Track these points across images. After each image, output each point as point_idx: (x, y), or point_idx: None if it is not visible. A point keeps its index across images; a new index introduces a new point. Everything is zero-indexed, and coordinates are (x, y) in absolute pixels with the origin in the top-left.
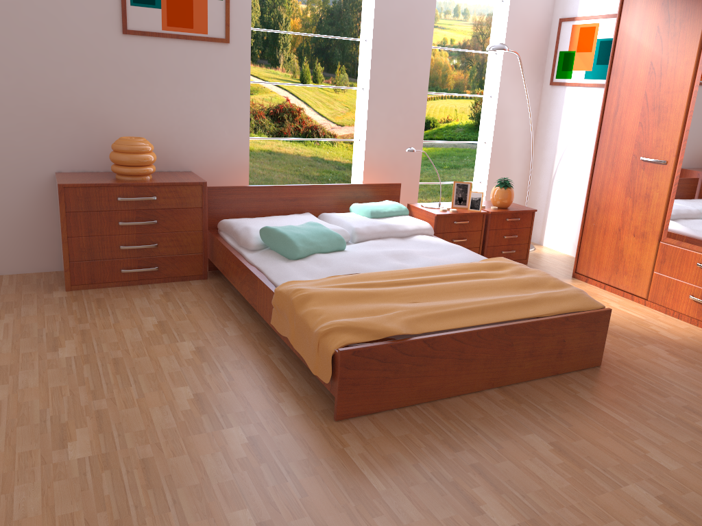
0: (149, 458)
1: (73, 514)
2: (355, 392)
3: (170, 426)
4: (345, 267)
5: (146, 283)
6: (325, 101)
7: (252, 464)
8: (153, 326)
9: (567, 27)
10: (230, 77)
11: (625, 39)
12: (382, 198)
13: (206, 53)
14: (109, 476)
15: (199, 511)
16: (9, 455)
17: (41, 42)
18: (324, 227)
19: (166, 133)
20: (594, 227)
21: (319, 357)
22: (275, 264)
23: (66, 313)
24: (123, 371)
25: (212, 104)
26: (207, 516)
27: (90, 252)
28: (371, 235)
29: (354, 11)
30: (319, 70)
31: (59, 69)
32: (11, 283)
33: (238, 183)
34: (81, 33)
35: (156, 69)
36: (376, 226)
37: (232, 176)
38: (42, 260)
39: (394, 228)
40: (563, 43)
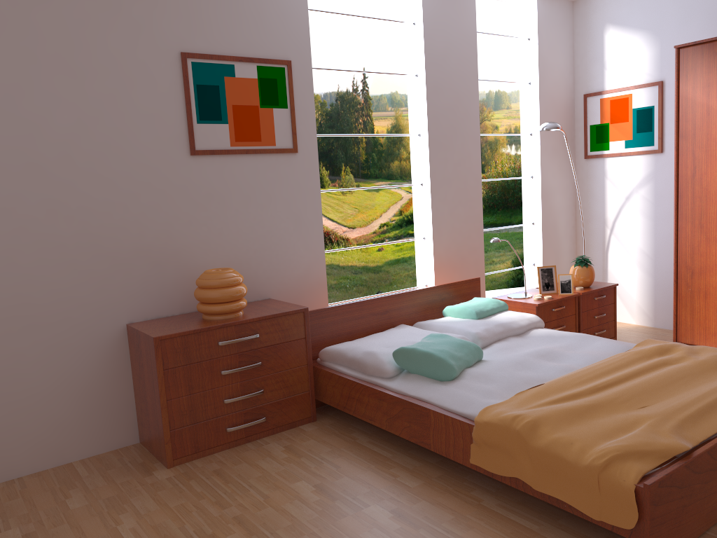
0: None
1: None
2: (662, 532)
3: None
4: (514, 379)
5: (254, 439)
6: (334, 204)
7: None
8: (313, 493)
9: (594, 102)
10: (301, 188)
11: (690, 103)
12: (465, 296)
13: (275, 165)
14: None
15: None
16: None
17: (105, 175)
18: (453, 337)
19: (242, 260)
20: (691, 292)
21: (603, 496)
22: (435, 389)
23: (194, 498)
24: None
25: (285, 220)
26: None
27: (191, 414)
28: (493, 338)
29: (351, 111)
30: (325, 174)
31: (125, 203)
32: (92, 471)
33: (318, 304)
34: (147, 159)
35: (227, 189)
36: (491, 327)
37: (311, 296)
38: (116, 434)
39: (509, 326)
40: (592, 117)
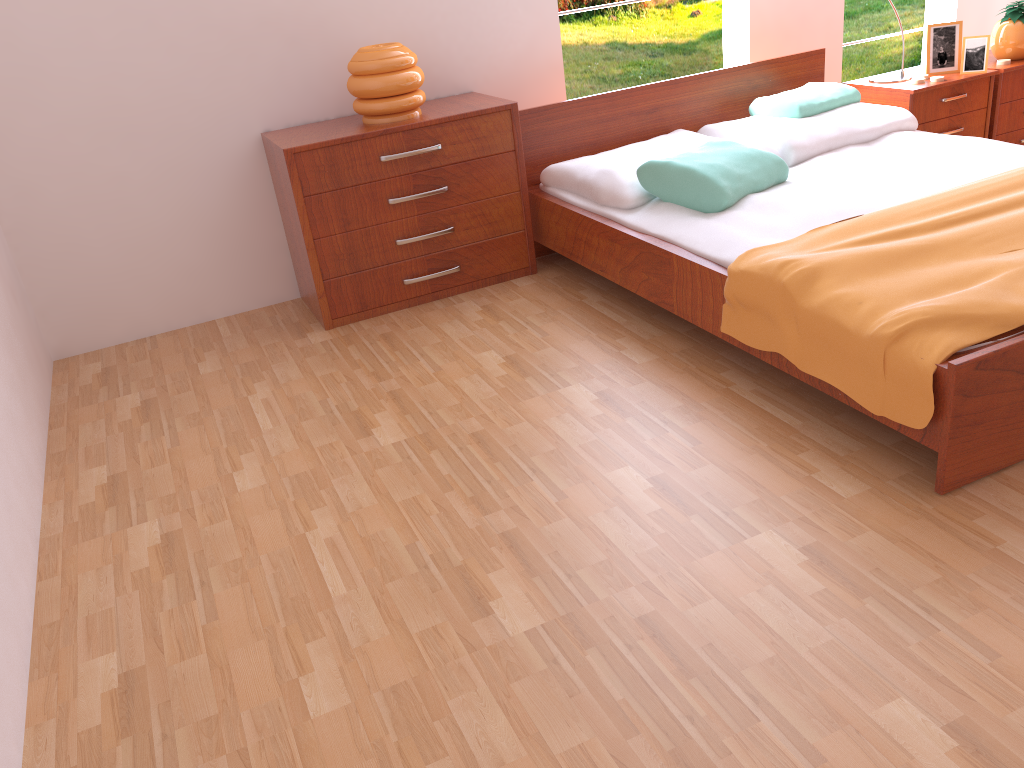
0: (651, 615)
1: (584, 747)
2: (975, 437)
3: (647, 546)
4: (820, 209)
5: (444, 296)
6: None
7: (846, 602)
8: (500, 367)
9: None
10: None
11: None
12: (796, 82)
13: None
14: (601, 660)
15: (814, 715)
16: (403, 641)
17: None
18: (742, 145)
19: (424, 30)
20: None
21: (889, 382)
22: (690, 225)
23: (348, 367)
24: (502, 455)
25: None
26: (836, 724)
27: (351, 259)
28: (817, 148)
29: None
30: None
31: None
32: (235, 331)
33: (550, 100)
34: None
35: None
36: (819, 130)
37: (538, 88)
38: (268, 286)
39: (851, 128)
40: None
